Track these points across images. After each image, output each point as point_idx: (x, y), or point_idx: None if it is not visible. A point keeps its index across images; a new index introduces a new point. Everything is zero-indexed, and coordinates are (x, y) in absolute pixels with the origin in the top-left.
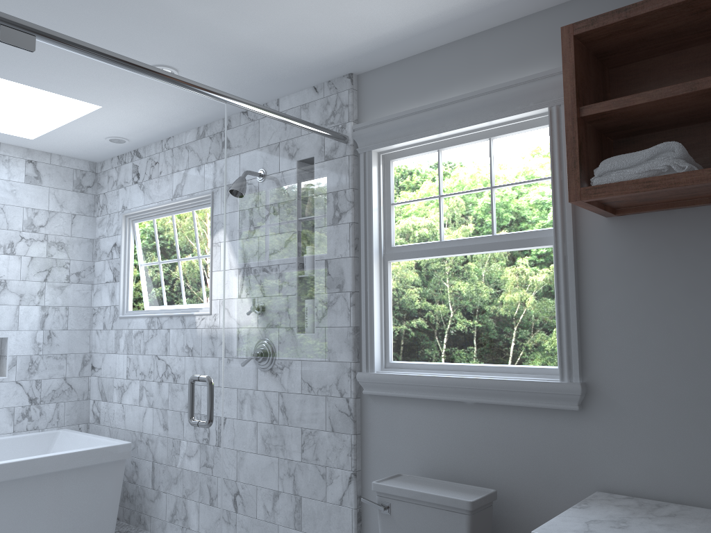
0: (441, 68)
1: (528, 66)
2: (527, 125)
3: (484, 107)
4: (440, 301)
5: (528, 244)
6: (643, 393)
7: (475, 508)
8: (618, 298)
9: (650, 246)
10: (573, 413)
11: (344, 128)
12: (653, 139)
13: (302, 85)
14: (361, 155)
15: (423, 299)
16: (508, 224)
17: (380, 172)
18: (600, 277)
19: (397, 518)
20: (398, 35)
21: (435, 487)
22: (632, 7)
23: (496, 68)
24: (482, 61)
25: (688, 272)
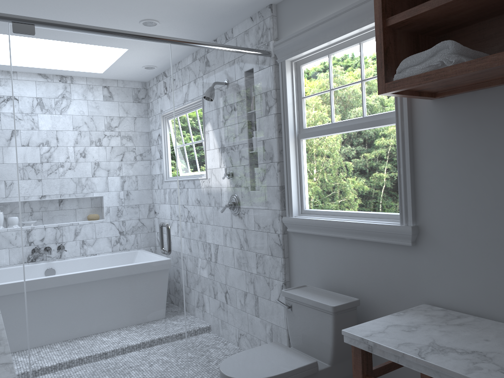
0: None
1: None
2: None
3: (350, 20)
4: None
5: (383, 123)
6: (455, 234)
7: (337, 311)
8: (439, 162)
9: (461, 121)
10: (410, 248)
11: (268, 45)
12: (463, 34)
13: (242, 17)
14: (279, 64)
15: None
16: None
17: (293, 75)
18: (427, 147)
19: (295, 314)
20: None
21: (320, 295)
22: None
23: None
24: None
25: (487, 140)
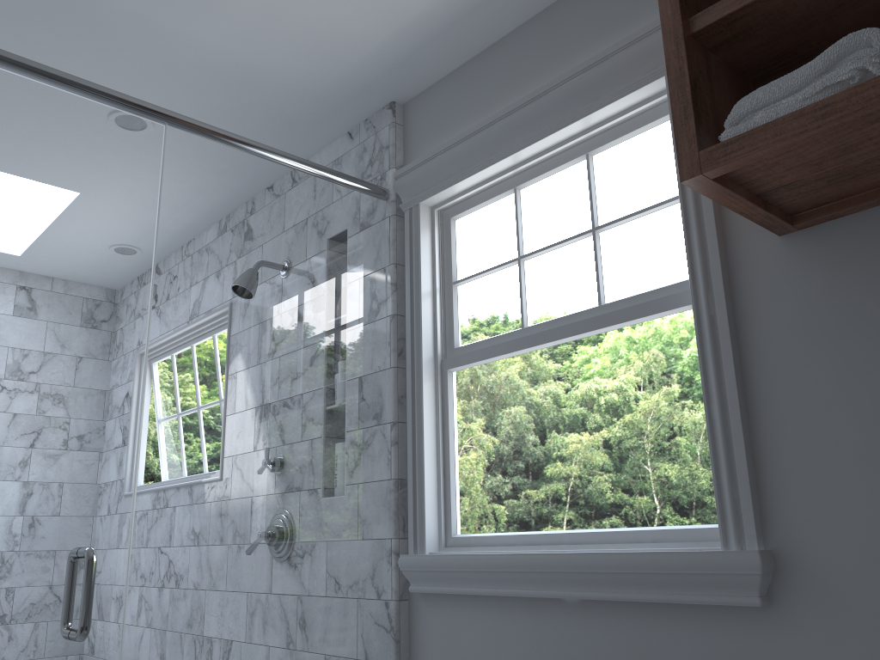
0: (510, 64)
1: (632, 25)
2: (641, 120)
3: (569, 100)
4: (644, 493)
5: (654, 309)
6: None
7: None
8: (816, 379)
9: (868, 273)
10: (753, 615)
11: (383, 179)
12: None
13: (331, 130)
14: (406, 214)
15: (620, 491)
16: None
17: (435, 235)
18: (779, 346)
19: None
20: (436, 17)
21: None
22: None
23: (586, 42)
24: (566, 38)
25: None
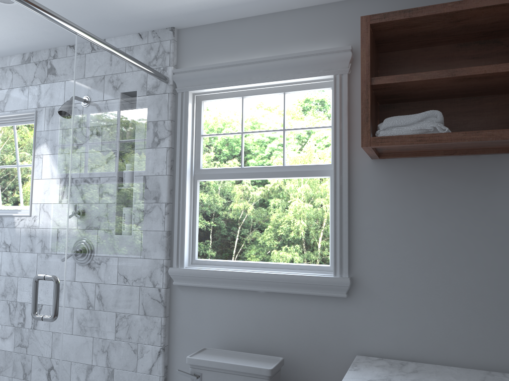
0: (250, 34)
1: (319, 42)
2: (313, 86)
3: (285, 68)
4: None
5: (312, 174)
6: (392, 285)
7: (273, 373)
8: (377, 217)
9: (401, 182)
10: (341, 299)
11: (165, 70)
12: (407, 107)
13: (129, 30)
14: (179, 94)
15: None
16: (236, 154)
17: (194, 109)
18: (365, 202)
19: None
20: (221, 2)
21: (236, 358)
22: (414, 10)
23: (294, 40)
24: (283, 33)
25: (426, 201)
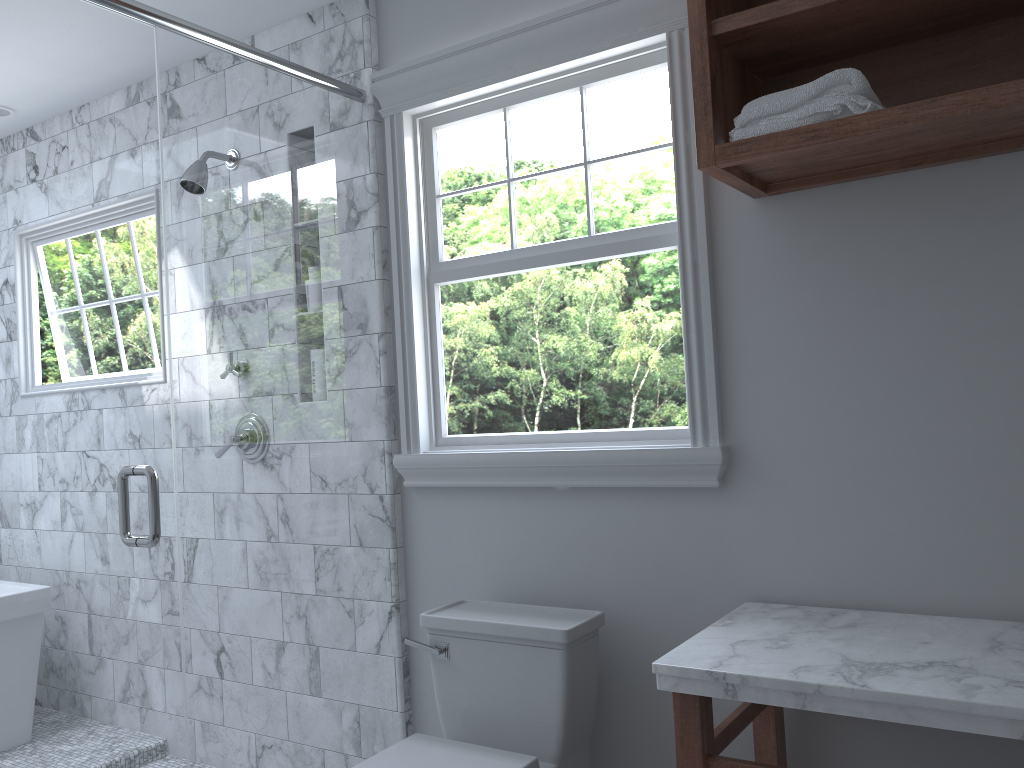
0: None
1: None
2: (636, 64)
3: (571, 36)
4: (528, 365)
5: (642, 246)
6: (809, 455)
7: (573, 639)
8: (772, 318)
9: (818, 239)
10: (711, 493)
11: (357, 78)
12: (820, 76)
13: (289, 10)
14: (386, 121)
15: (503, 363)
16: None
17: (418, 146)
18: (746, 290)
19: (459, 664)
20: None
21: (514, 615)
22: None
23: None
24: None
25: (871, 274)
